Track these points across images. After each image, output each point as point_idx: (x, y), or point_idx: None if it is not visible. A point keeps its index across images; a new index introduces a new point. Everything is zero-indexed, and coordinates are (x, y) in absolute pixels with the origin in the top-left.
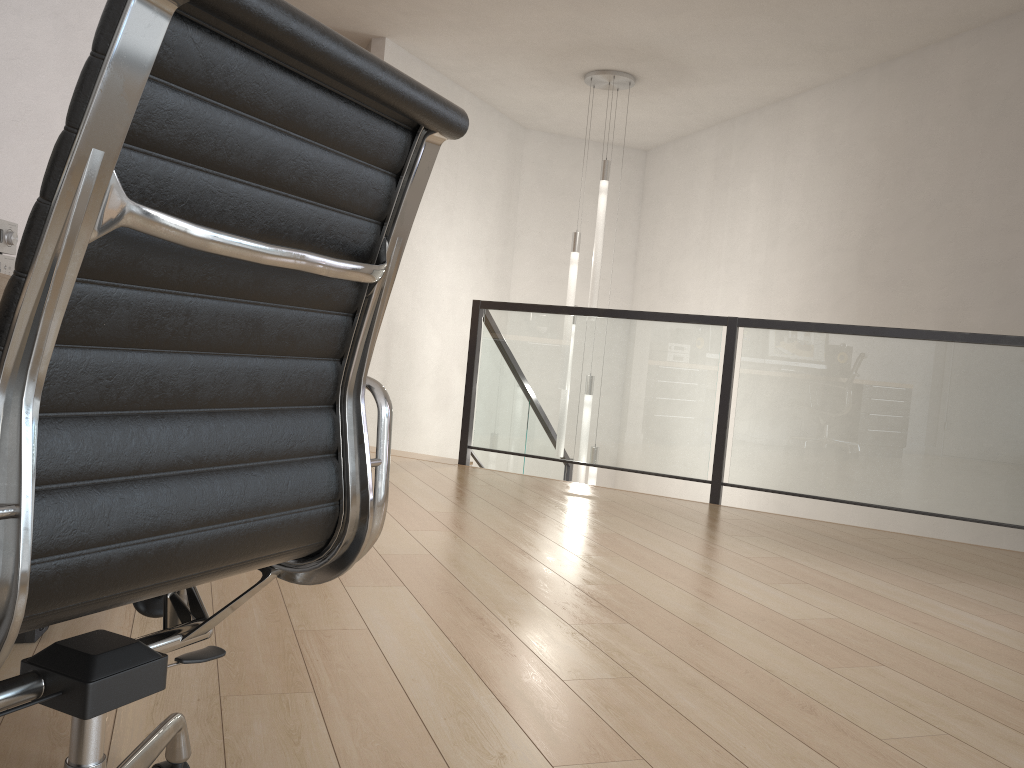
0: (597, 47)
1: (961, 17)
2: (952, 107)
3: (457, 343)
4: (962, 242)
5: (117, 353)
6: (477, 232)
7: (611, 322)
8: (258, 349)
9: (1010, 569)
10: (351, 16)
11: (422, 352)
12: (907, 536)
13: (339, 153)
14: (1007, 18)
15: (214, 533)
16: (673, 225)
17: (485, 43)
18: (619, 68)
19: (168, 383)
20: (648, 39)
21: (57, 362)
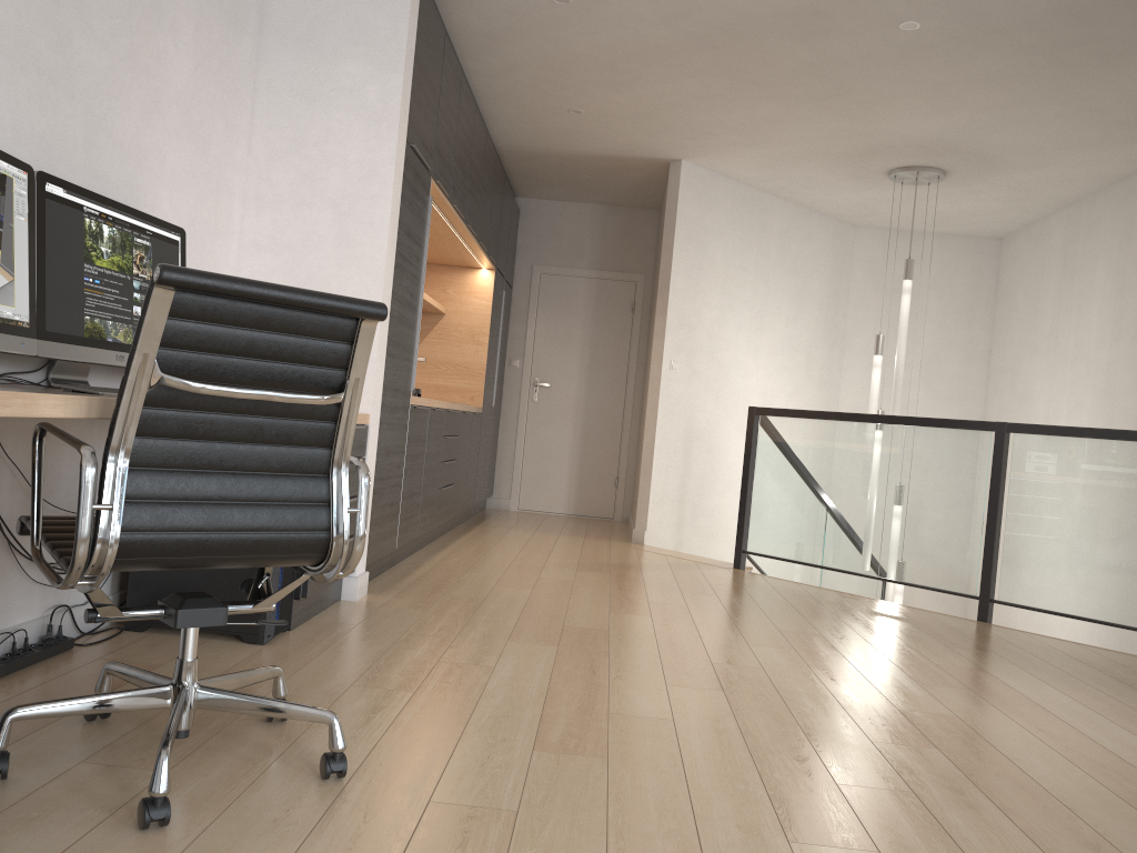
0: (887, 147)
1: None
2: None
3: None
4: None
5: (173, 441)
6: (794, 336)
7: (878, 428)
8: (263, 441)
9: None
10: (644, 146)
11: (727, 458)
12: None
13: (301, 336)
14: None
15: (232, 536)
16: (1024, 320)
17: (775, 155)
18: (921, 163)
19: (204, 456)
20: (935, 135)
21: (140, 444)
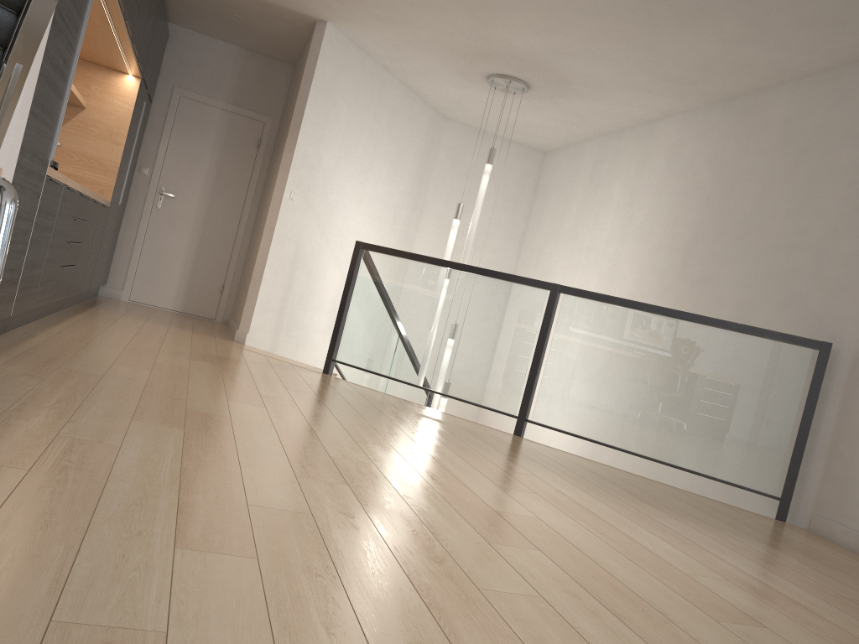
0: (495, 53)
1: (784, 67)
2: (770, 141)
3: None
4: (759, 253)
5: None
6: (389, 194)
7: (460, 274)
8: None
9: (731, 520)
10: None
11: (323, 283)
12: (664, 485)
13: None
14: (821, 73)
15: None
16: (554, 215)
17: (406, 37)
18: (514, 75)
19: None
20: (534, 52)
21: None
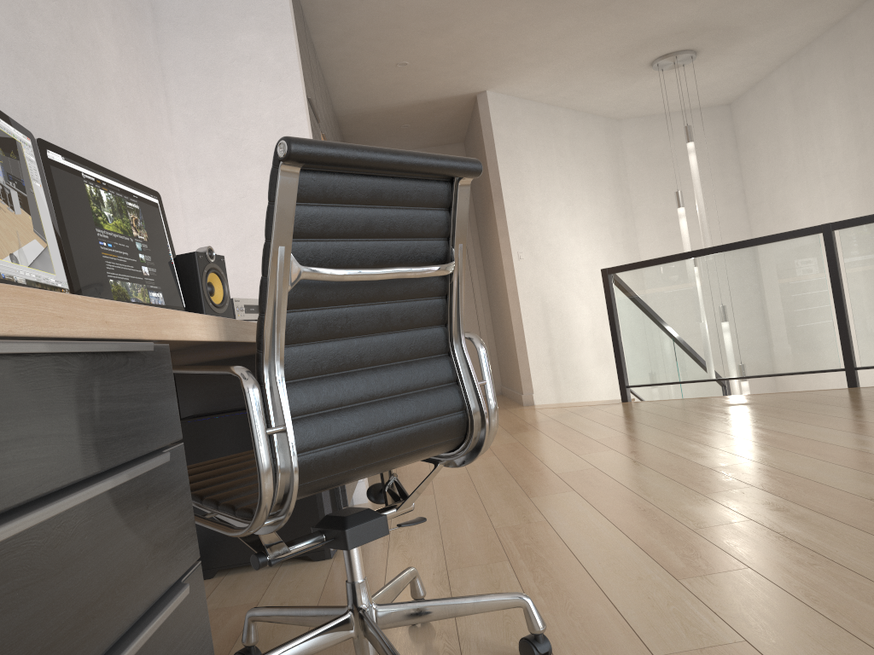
0: (653, 40)
1: None
2: None
3: (604, 307)
4: None
5: (315, 344)
6: (598, 214)
7: (719, 256)
8: (391, 328)
9: None
10: (456, 84)
11: (576, 321)
12: None
13: (408, 208)
14: None
15: (390, 434)
16: (769, 159)
17: (562, 68)
18: (678, 49)
19: (345, 356)
20: (693, 19)
21: (288, 354)
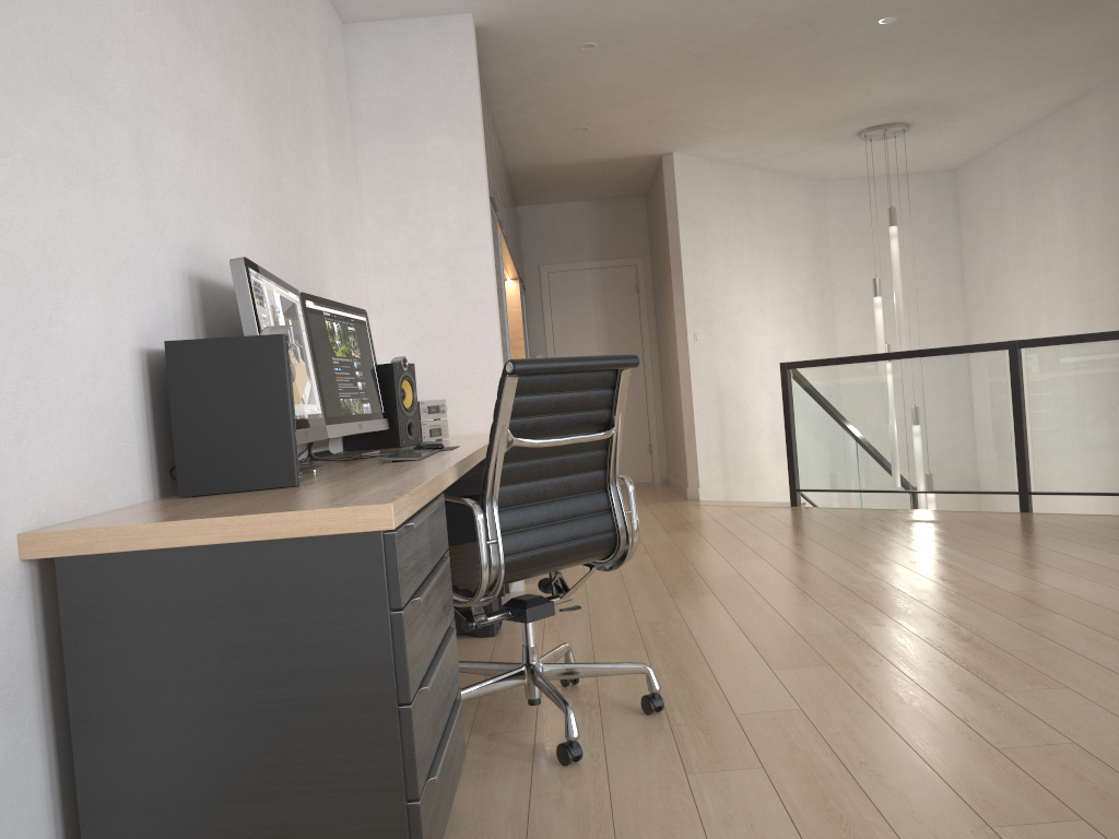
0: (859, 114)
1: None
2: None
3: None
4: None
5: (517, 485)
6: (790, 290)
7: (903, 363)
8: (567, 472)
9: None
10: (640, 146)
11: (754, 410)
12: None
13: (585, 391)
14: None
15: (561, 547)
16: (991, 240)
17: (758, 135)
18: (888, 122)
19: (535, 492)
20: (902, 98)
21: (500, 492)
